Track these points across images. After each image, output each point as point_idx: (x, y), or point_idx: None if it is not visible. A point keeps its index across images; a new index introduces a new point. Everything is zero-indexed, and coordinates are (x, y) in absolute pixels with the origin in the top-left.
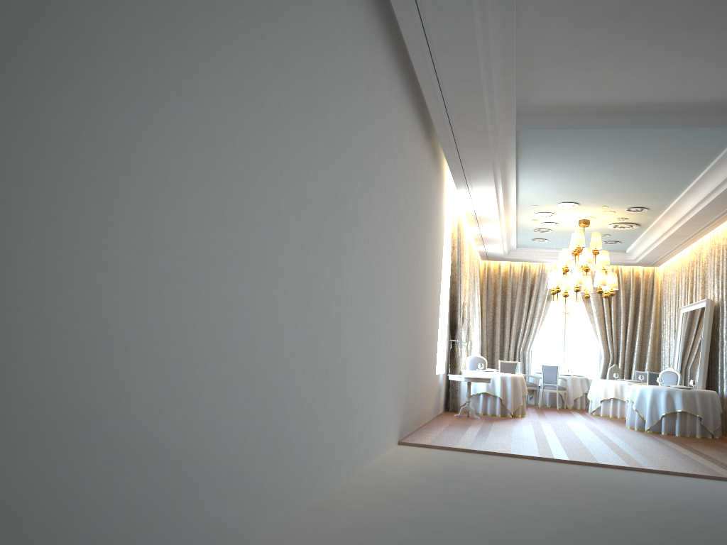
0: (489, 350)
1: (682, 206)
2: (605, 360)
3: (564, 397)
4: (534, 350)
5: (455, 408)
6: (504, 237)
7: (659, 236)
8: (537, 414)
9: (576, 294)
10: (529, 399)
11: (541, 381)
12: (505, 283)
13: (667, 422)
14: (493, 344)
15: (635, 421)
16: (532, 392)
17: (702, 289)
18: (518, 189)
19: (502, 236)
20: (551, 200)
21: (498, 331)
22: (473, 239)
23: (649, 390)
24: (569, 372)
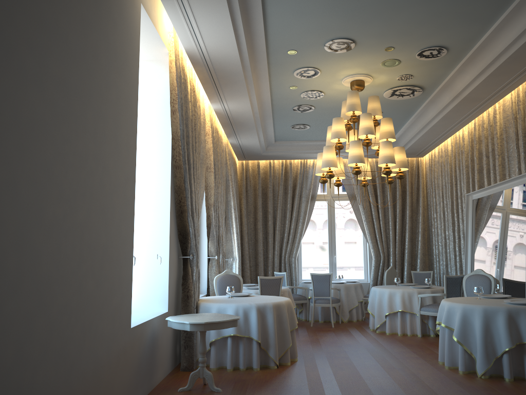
0: (252, 260)
1: (502, 35)
2: (376, 261)
3: (338, 309)
4: (301, 255)
5: (189, 364)
6: (257, 119)
7: (446, 104)
8: (313, 349)
9: (357, 178)
10: (299, 314)
11: (311, 293)
12: (265, 184)
13: (512, 361)
14: (256, 253)
15: (459, 359)
16: (302, 305)
17: (500, 167)
18: (266, 4)
19: (254, 117)
20: (316, 35)
21: (261, 237)
22: (222, 129)
23: (478, 311)
24: (340, 278)
